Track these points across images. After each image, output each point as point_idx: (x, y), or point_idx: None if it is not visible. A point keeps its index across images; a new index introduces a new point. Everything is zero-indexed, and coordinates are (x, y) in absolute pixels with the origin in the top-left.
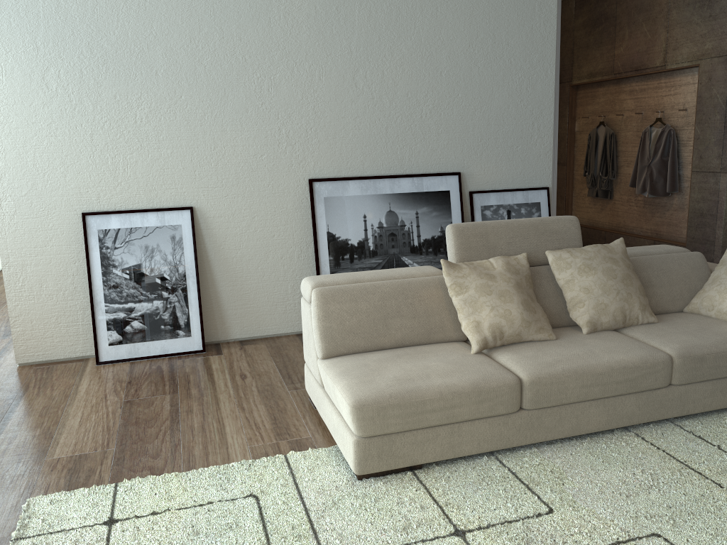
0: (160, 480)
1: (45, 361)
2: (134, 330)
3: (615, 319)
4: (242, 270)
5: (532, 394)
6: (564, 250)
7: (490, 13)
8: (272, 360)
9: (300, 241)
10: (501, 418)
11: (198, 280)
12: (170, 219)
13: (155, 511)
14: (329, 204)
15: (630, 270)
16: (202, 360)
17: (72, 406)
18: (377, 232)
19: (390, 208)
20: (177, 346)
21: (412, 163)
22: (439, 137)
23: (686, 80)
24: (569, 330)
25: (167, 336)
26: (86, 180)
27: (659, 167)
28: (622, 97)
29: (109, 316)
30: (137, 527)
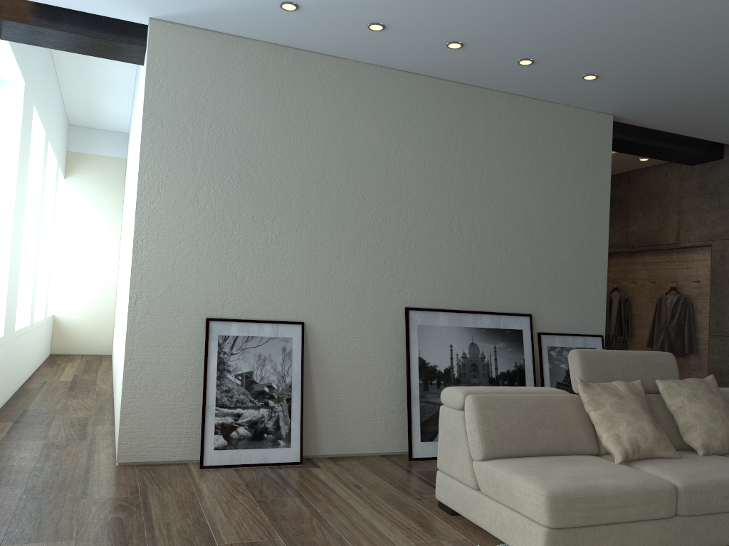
0: None
1: (143, 462)
2: (239, 436)
3: (723, 445)
4: (339, 386)
5: (686, 501)
6: (671, 380)
7: (559, 183)
8: (375, 474)
9: (392, 364)
10: (661, 521)
11: (302, 392)
12: (283, 331)
13: None
14: (421, 332)
15: (727, 402)
16: (305, 471)
17: (205, 501)
18: (461, 361)
19: (472, 341)
20: (277, 456)
21: (492, 302)
22: (515, 281)
23: (697, 257)
24: (682, 452)
25: (268, 445)
26: (215, 288)
27: (676, 330)
28: (635, 267)
29: (218, 420)
30: None
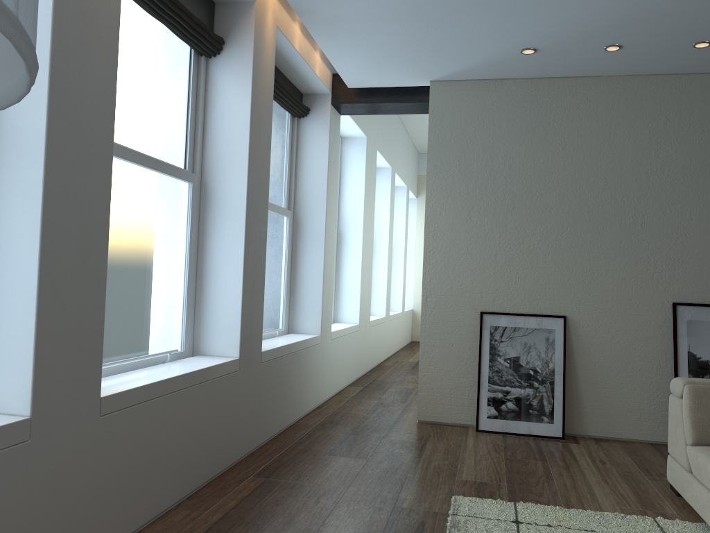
0: (548, 508)
1: (436, 422)
2: (508, 409)
3: None
4: (602, 374)
5: None
6: None
7: None
8: (628, 456)
9: (659, 357)
10: None
11: (564, 377)
12: (546, 324)
13: (549, 524)
14: (691, 326)
15: None
16: (563, 445)
17: (465, 452)
18: None
19: None
20: (541, 430)
21: None
22: None
23: None
24: None
25: (533, 419)
26: (487, 287)
27: None
28: None
29: (490, 394)
30: (538, 529)
